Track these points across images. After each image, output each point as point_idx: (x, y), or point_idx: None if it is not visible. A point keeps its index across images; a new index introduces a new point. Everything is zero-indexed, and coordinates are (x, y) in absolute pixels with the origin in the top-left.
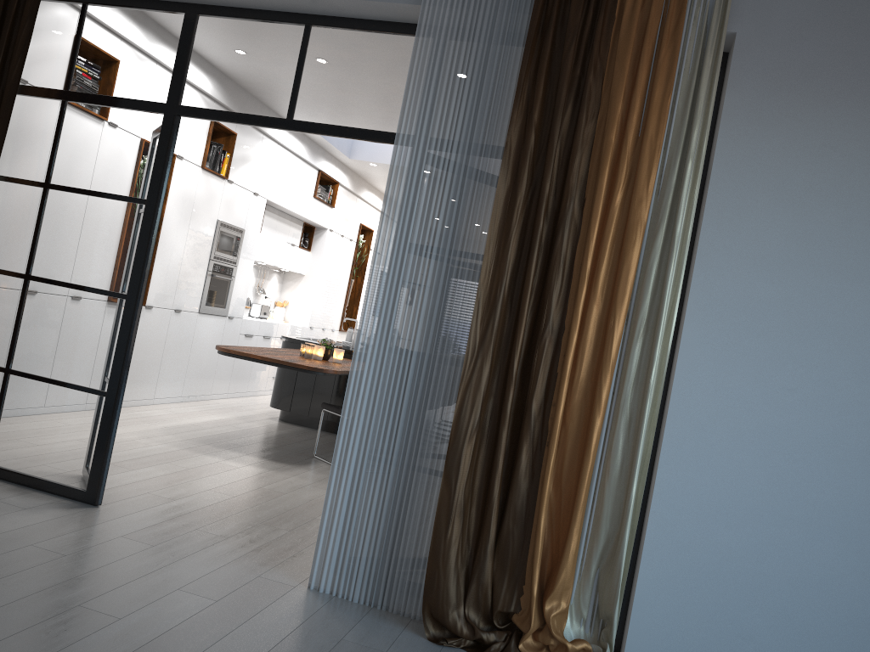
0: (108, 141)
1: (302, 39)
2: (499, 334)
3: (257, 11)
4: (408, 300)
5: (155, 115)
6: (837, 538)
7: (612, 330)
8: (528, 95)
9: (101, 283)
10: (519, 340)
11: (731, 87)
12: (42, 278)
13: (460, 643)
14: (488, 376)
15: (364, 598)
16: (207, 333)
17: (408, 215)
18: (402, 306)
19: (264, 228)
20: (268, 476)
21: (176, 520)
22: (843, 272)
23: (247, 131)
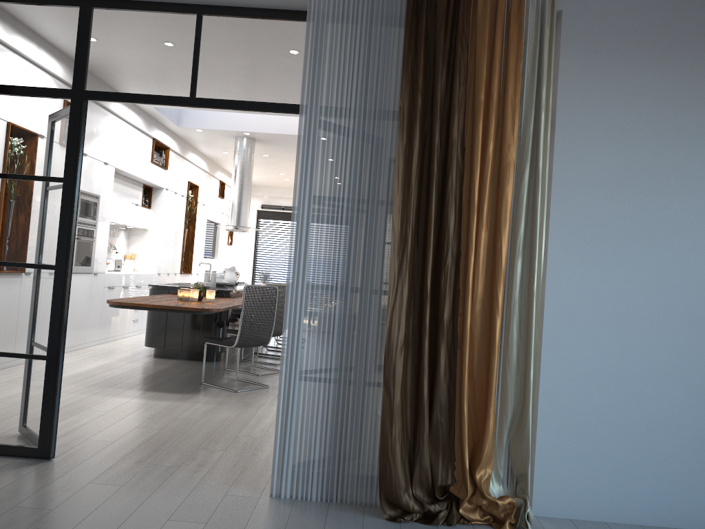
0: (17, 127)
1: (196, 26)
2: (411, 263)
3: (150, 3)
4: (328, 243)
5: (61, 101)
6: (674, 386)
7: (501, 250)
8: (412, 66)
9: (27, 257)
10: (429, 267)
11: (563, 53)
12: None
13: (413, 517)
14: (408, 298)
15: (320, 495)
16: (78, 289)
17: (319, 172)
18: (323, 249)
19: (113, 193)
20: (177, 407)
21: (127, 459)
22: (657, 188)
23: (94, 108)
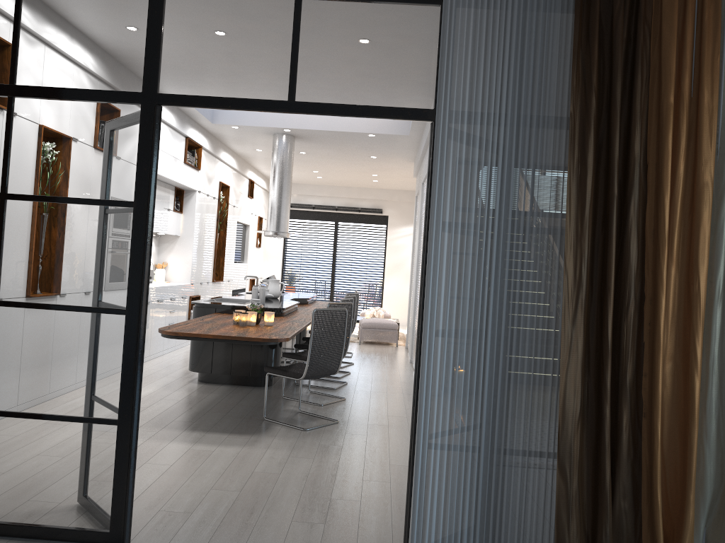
0: (75, 139)
1: (294, 13)
2: (586, 311)
3: None
4: (474, 285)
5: (129, 107)
6: None
7: (699, 294)
8: (582, 62)
9: (91, 299)
10: (610, 316)
11: None
12: (16, 303)
13: None
14: (583, 356)
15: None
16: None
17: (461, 196)
18: (468, 292)
19: None
20: (248, 455)
21: (215, 542)
22: None
23: None
